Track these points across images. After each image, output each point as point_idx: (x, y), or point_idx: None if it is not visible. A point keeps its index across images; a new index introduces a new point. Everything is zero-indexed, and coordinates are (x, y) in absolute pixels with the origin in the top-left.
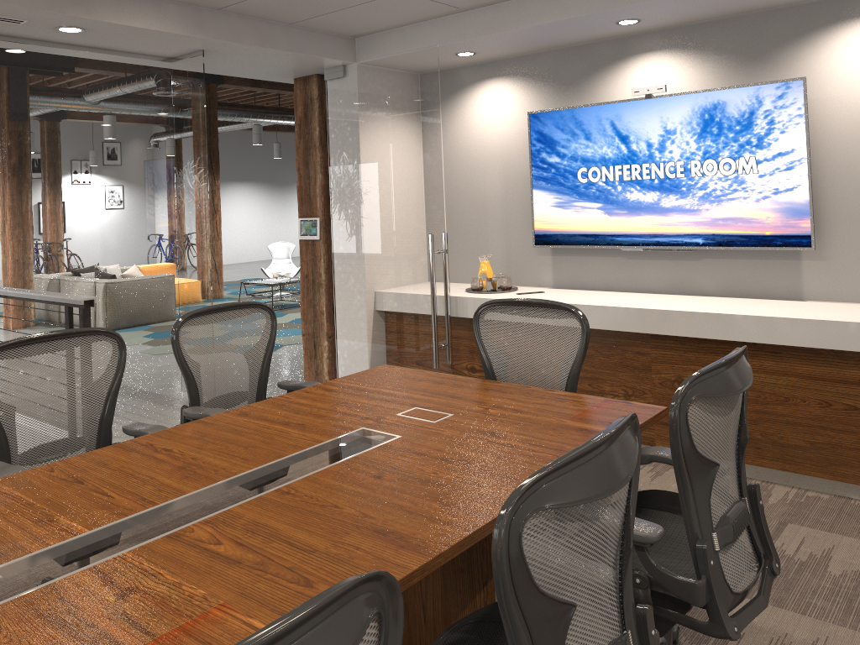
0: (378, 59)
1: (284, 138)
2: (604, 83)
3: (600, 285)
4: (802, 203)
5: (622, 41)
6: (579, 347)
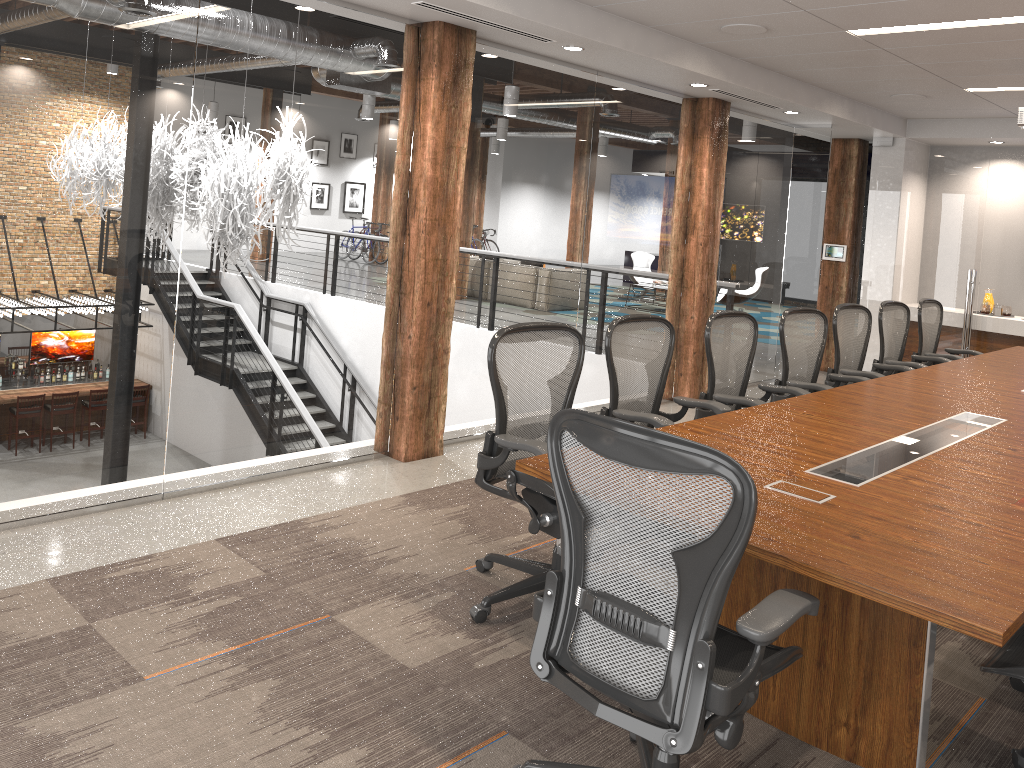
0: (930, 138)
1: None
2: None
3: None
4: None
5: None
6: None
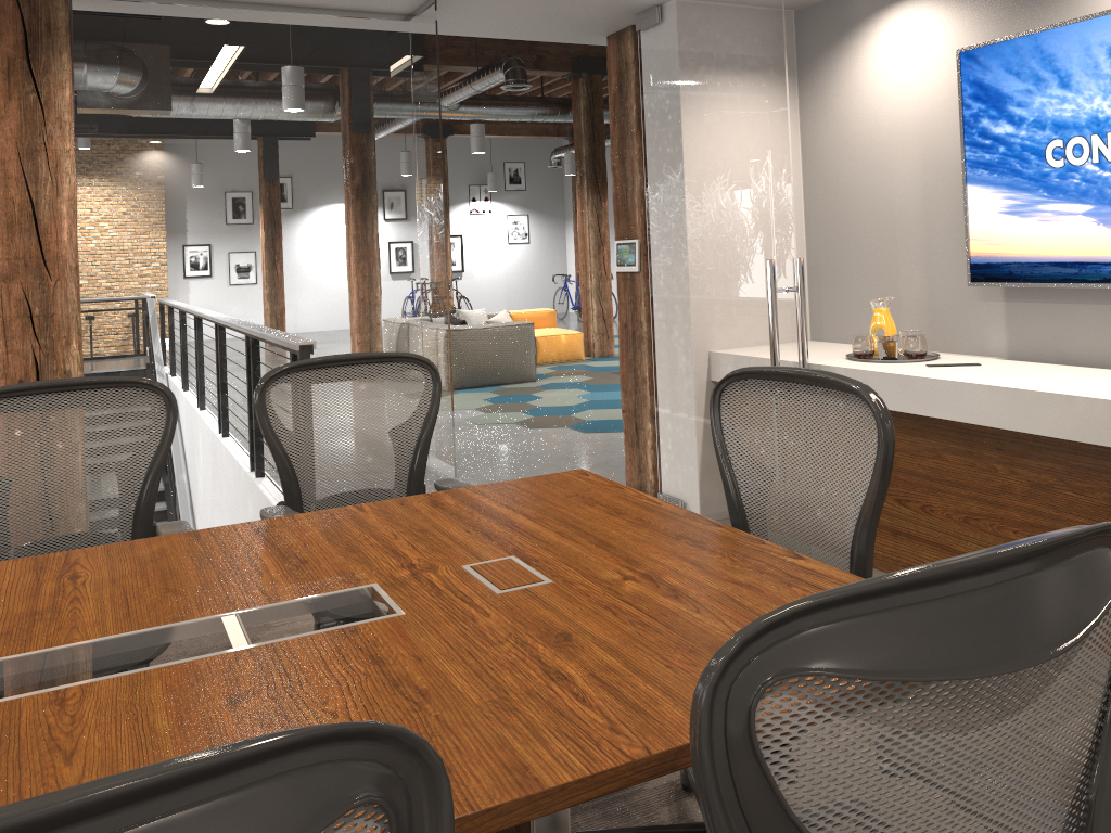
0: None
1: None
2: None
3: (1095, 358)
4: None
5: None
6: (874, 473)
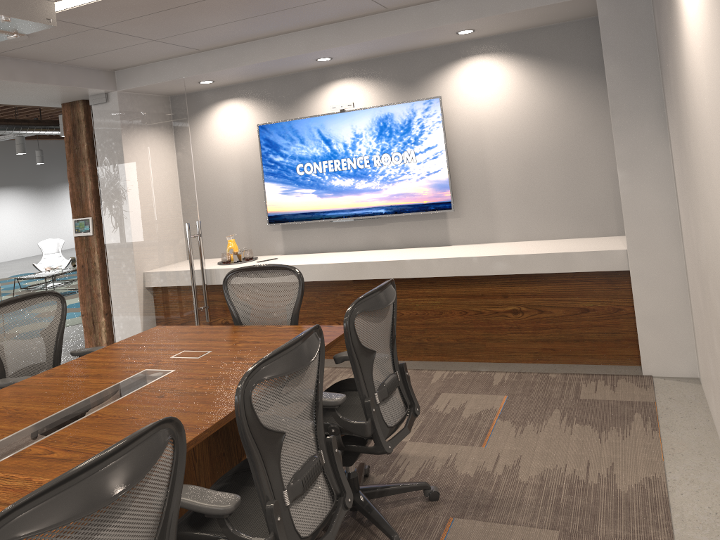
0: (135, 88)
1: (45, 145)
2: (311, 101)
3: (318, 249)
4: (444, 180)
5: (322, 71)
6: (298, 294)
